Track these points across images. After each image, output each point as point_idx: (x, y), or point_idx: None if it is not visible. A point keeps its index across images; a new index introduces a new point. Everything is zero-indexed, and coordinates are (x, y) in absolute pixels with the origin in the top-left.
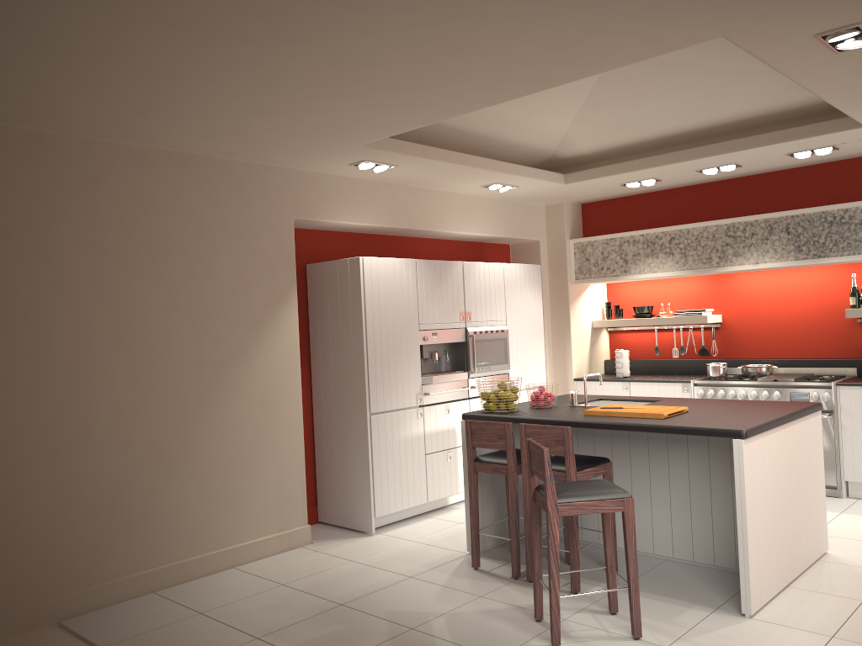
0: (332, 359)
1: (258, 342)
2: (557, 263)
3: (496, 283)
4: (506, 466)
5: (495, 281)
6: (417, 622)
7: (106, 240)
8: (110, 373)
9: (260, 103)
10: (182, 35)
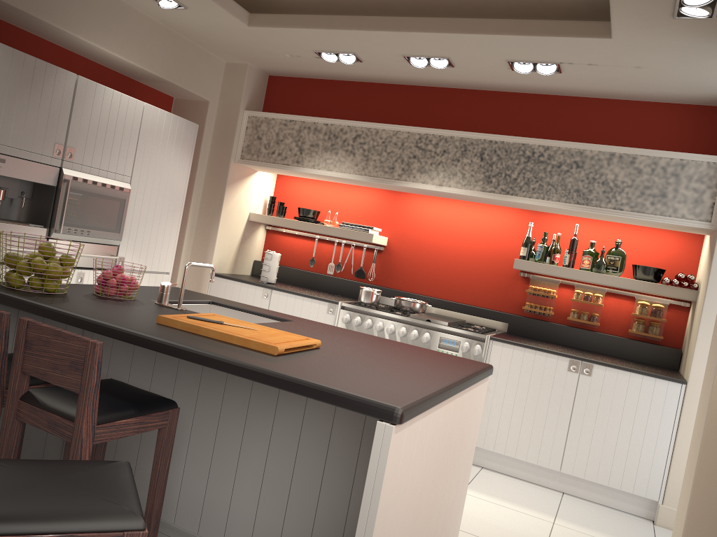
0: None
1: None
2: (224, 134)
3: (127, 124)
4: None
5: (126, 121)
6: None
7: None
8: None
9: None
10: None
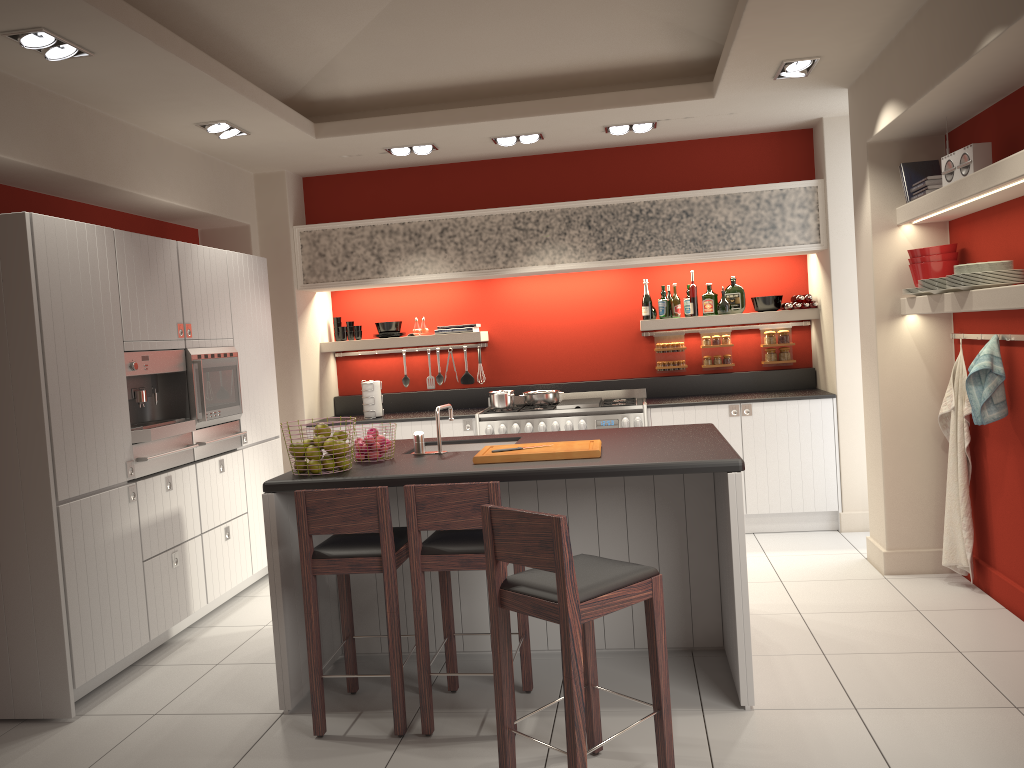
0: None
1: None
2: (277, 260)
3: (219, 280)
4: (378, 558)
5: (218, 277)
6: None
7: None
8: None
9: None
10: None
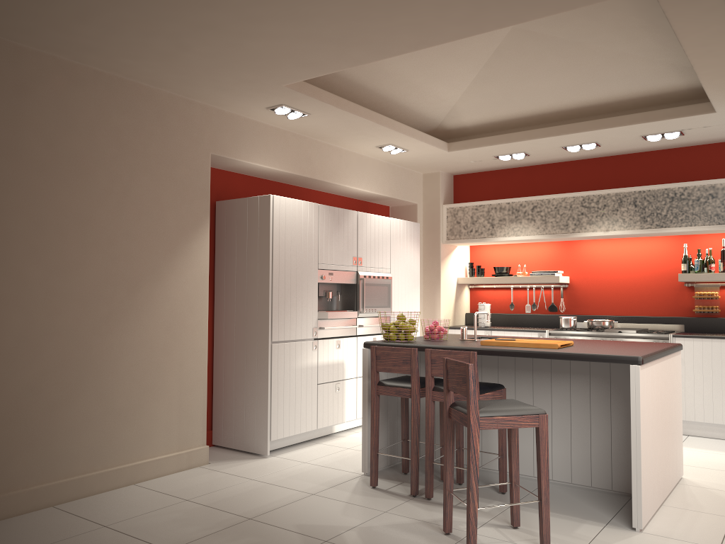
0: (236, 290)
1: (171, 266)
2: (431, 225)
3: (383, 234)
4: (409, 389)
5: (383, 232)
6: (329, 535)
7: (29, 148)
8: (24, 280)
9: (204, 18)
10: None
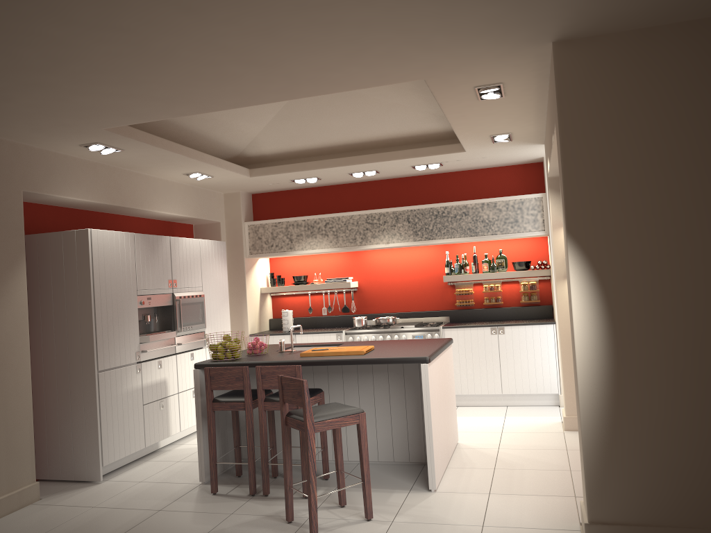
0: (55, 323)
1: None
2: (235, 241)
3: (194, 255)
4: (243, 403)
5: (194, 254)
6: None
7: None
8: None
9: (36, 79)
10: (6, 6)
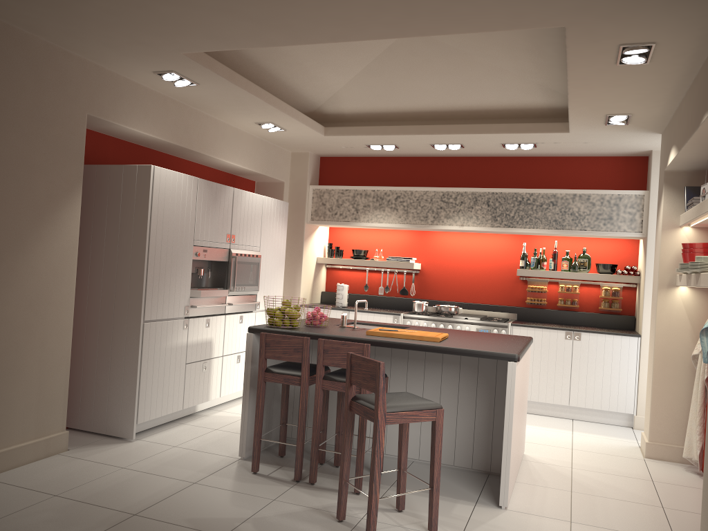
0: (104, 263)
1: (38, 236)
2: (297, 204)
3: (256, 212)
4: (299, 377)
5: (256, 210)
6: (225, 528)
7: None
8: None
9: None
10: None
